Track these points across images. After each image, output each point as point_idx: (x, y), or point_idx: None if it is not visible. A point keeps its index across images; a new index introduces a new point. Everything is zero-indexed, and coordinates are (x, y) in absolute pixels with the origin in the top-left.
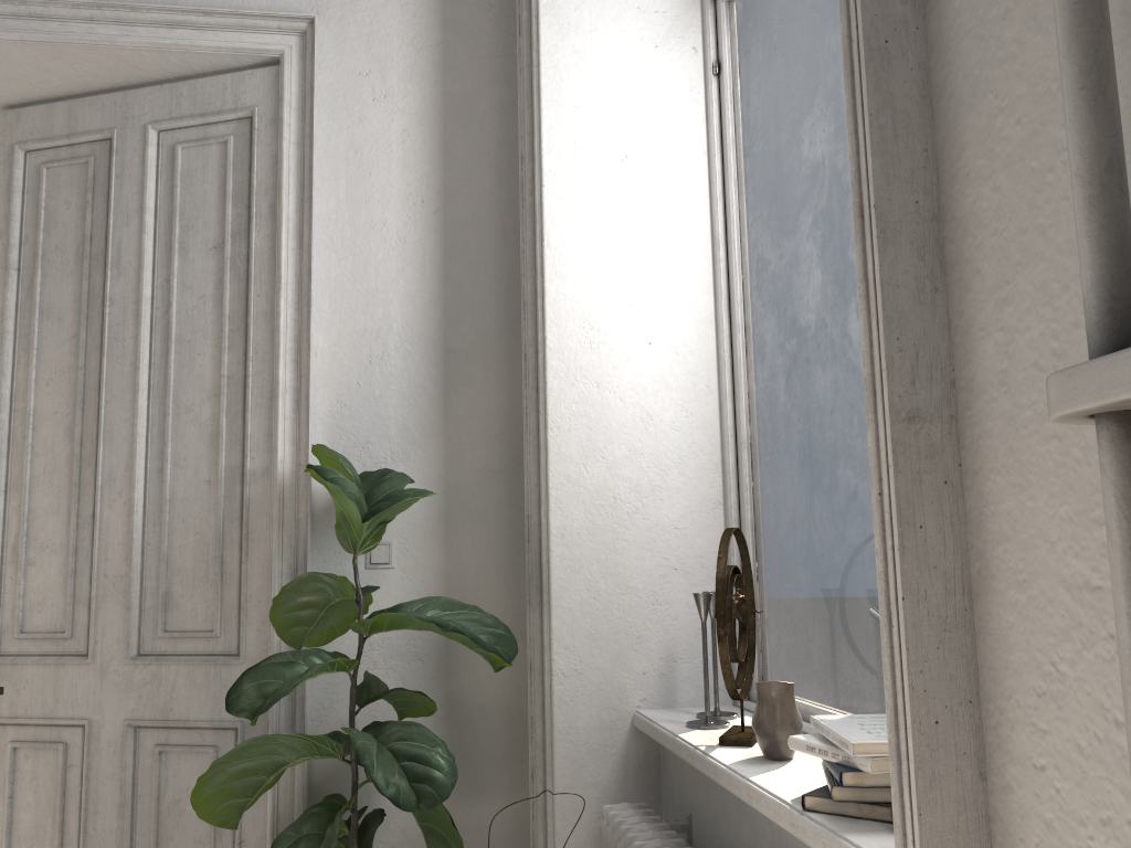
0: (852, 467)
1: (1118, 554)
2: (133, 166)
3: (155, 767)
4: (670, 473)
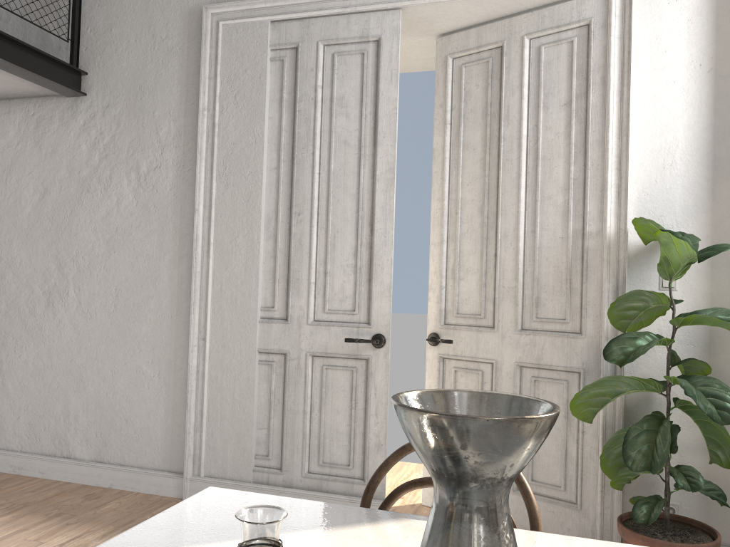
0: None
1: None
2: (515, 61)
3: (532, 388)
4: None
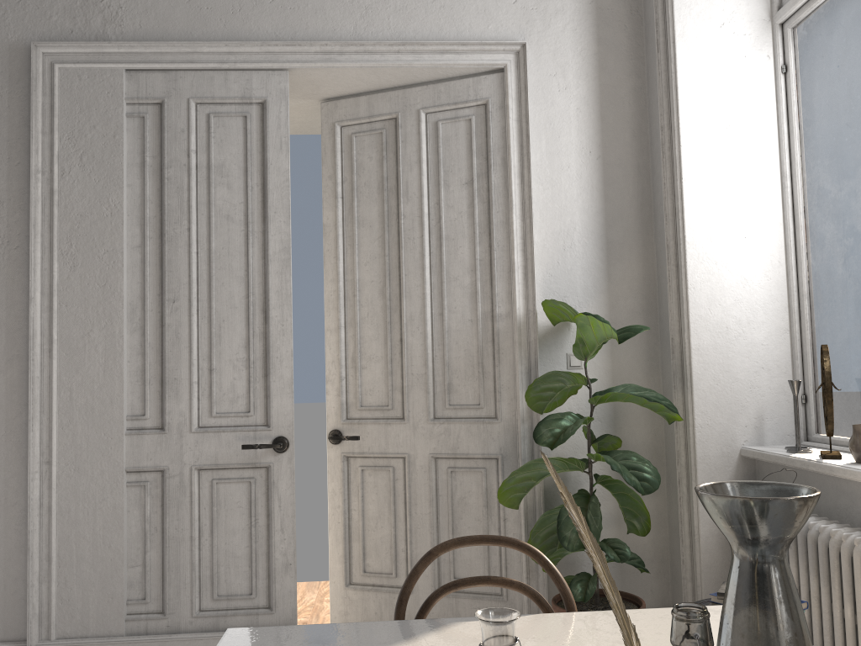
0: None
1: None
2: (412, 135)
3: (449, 480)
4: (758, 313)
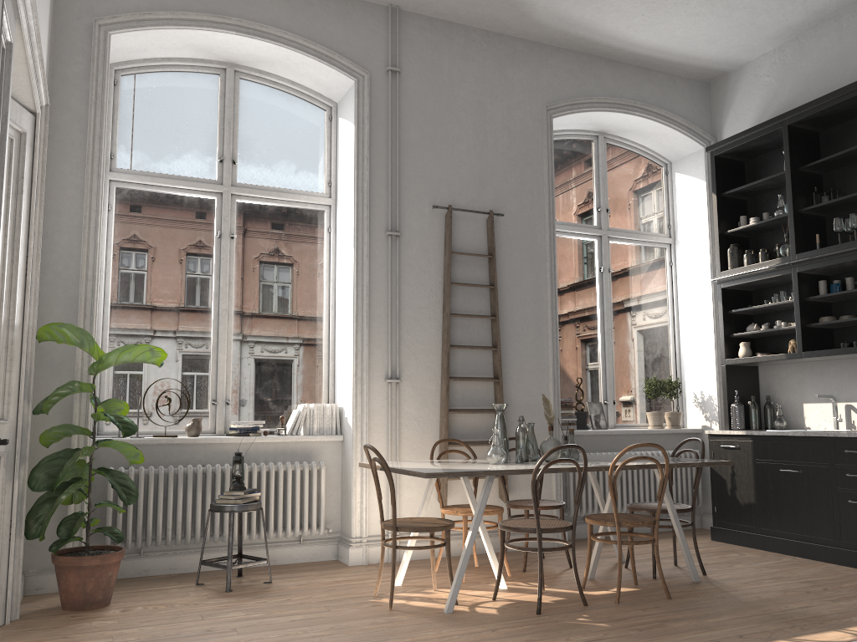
0: (189, 365)
1: (390, 389)
2: None
3: None
4: None
